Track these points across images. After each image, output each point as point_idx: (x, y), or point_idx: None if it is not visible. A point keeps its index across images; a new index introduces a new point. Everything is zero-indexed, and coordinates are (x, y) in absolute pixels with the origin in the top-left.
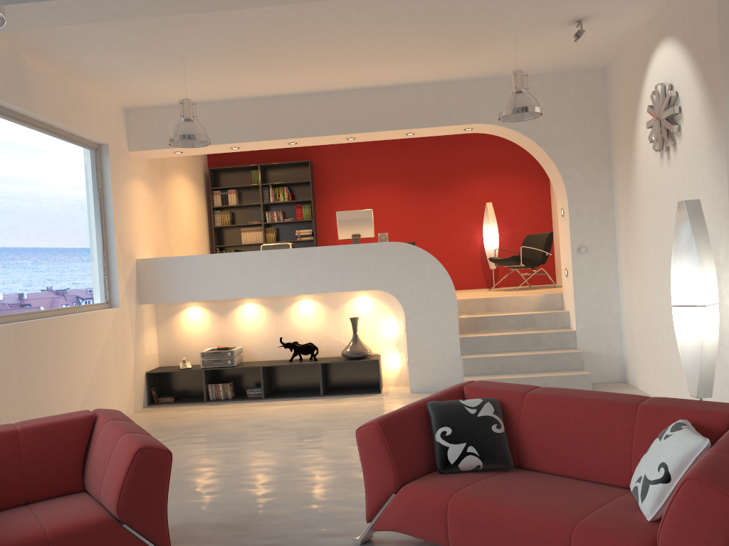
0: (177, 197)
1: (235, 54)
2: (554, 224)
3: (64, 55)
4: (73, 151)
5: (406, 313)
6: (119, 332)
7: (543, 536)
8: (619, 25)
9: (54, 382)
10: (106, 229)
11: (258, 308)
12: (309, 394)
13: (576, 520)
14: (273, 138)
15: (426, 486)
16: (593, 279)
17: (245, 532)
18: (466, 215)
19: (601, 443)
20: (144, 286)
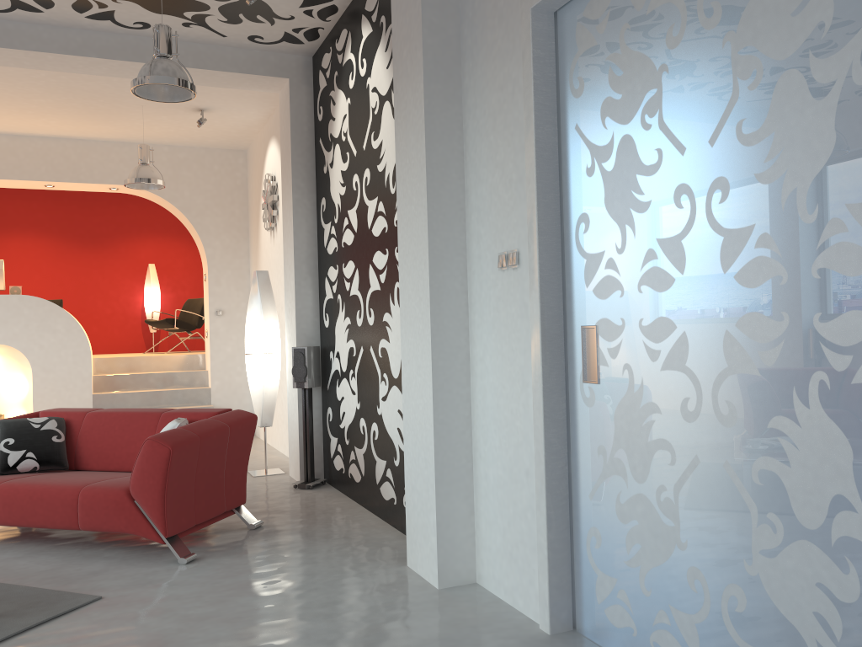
0: None
1: None
2: None
3: None
4: None
5: (34, 370)
6: None
7: (61, 497)
8: (240, 119)
9: None
10: None
11: None
12: None
13: (87, 484)
14: None
15: None
16: (229, 340)
17: None
18: (128, 275)
19: (134, 442)
20: None
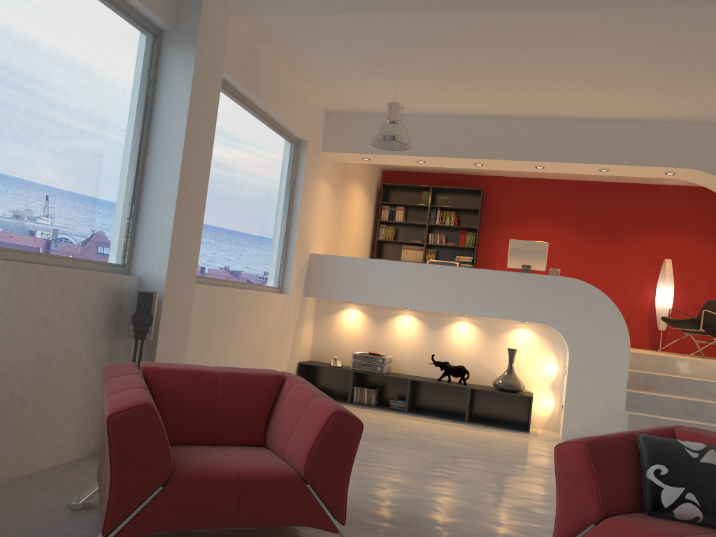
0: (352, 204)
1: (450, 65)
2: None
3: (293, 50)
4: (278, 141)
5: (570, 354)
6: (284, 317)
7: None
8: None
9: (226, 349)
10: (290, 219)
11: (414, 321)
12: (452, 418)
13: None
14: (461, 156)
15: (636, 524)
16: None
17: (408, 530)
18: (639, 268)
19: None
20: (313, 279)
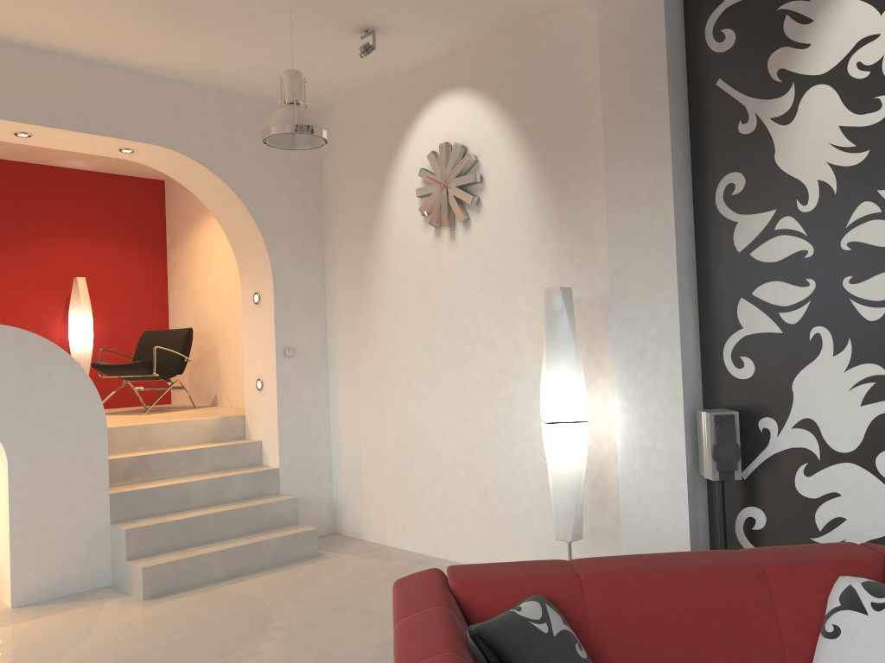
0: None
1: None
2: (173, 318)
3: None
4: None
5: (10, 458)
6: None
7: None
8: (395, 56)
9: None
10: None
11: None
12: None
13: None
14: None
15: None
16: (301, 393)
17: None
18: (38, 293)
19: (737, 635)
20: None
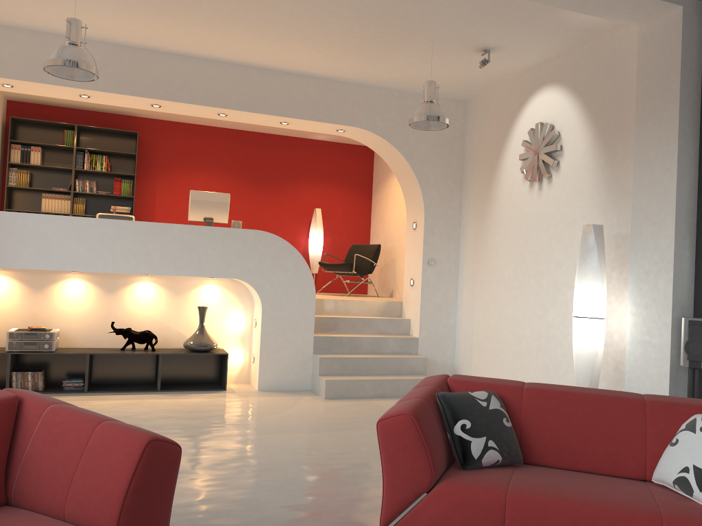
0: None
1: None
2: (372, 238)
3: None
4: None
5: (263, 307)
6: None
7: None
8: (509, 64)
9: None
10: None
11: (85, 285)
12: (142, 389)
13: (657, 512)
14: (138, 95)
15: (468, 483)
16: (437, 290)
17: None
18: (293, 217)
19: (614, 436)
20: None
